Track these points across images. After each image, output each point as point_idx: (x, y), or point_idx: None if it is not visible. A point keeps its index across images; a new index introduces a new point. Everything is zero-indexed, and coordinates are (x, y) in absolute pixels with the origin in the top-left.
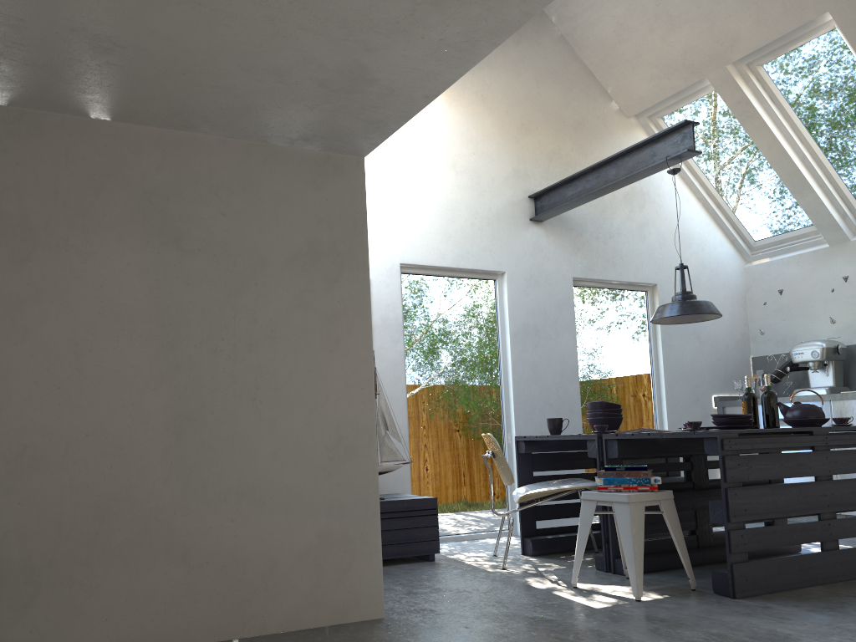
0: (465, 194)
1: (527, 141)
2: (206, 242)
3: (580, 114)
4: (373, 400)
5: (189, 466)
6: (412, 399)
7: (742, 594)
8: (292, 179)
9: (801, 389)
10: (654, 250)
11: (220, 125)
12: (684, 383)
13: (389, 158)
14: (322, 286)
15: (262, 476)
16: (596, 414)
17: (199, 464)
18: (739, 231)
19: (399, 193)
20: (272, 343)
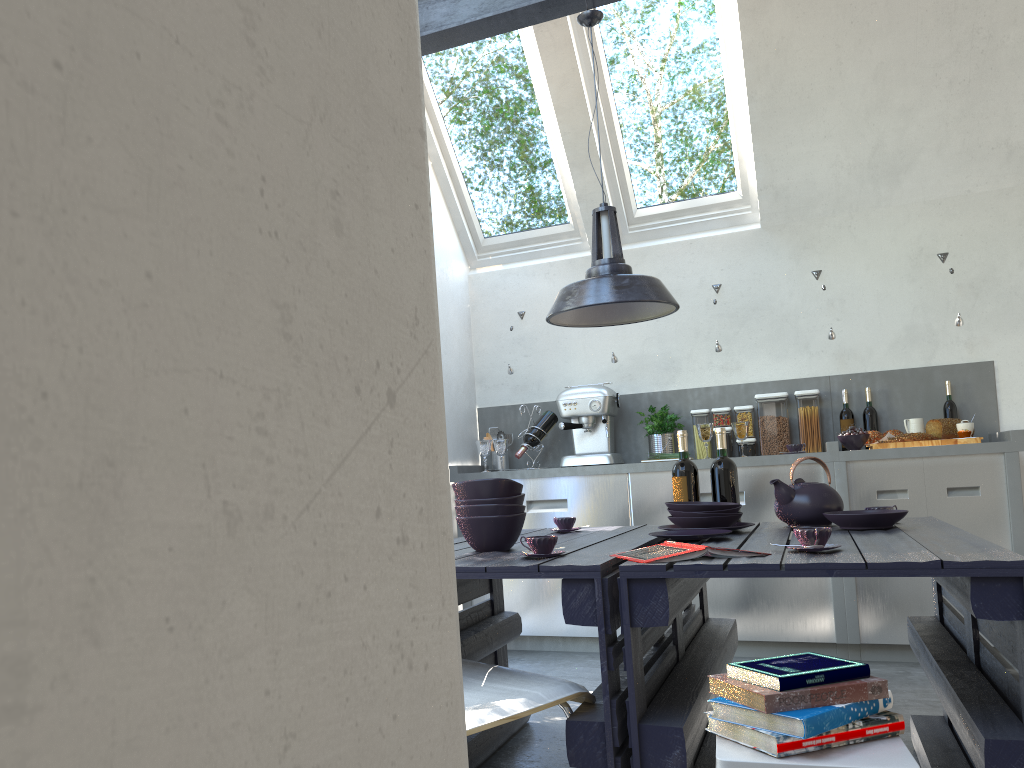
0: None
1: None
2: None
3: None
4: (444, 521)
5: None
6: None
7: None
8: None
9: (574, 455)
10: None
11: None
12: None
13: None
14: None
15: None
16: (490, 508)
17: None
18: (469, 218)
19: None
20: None
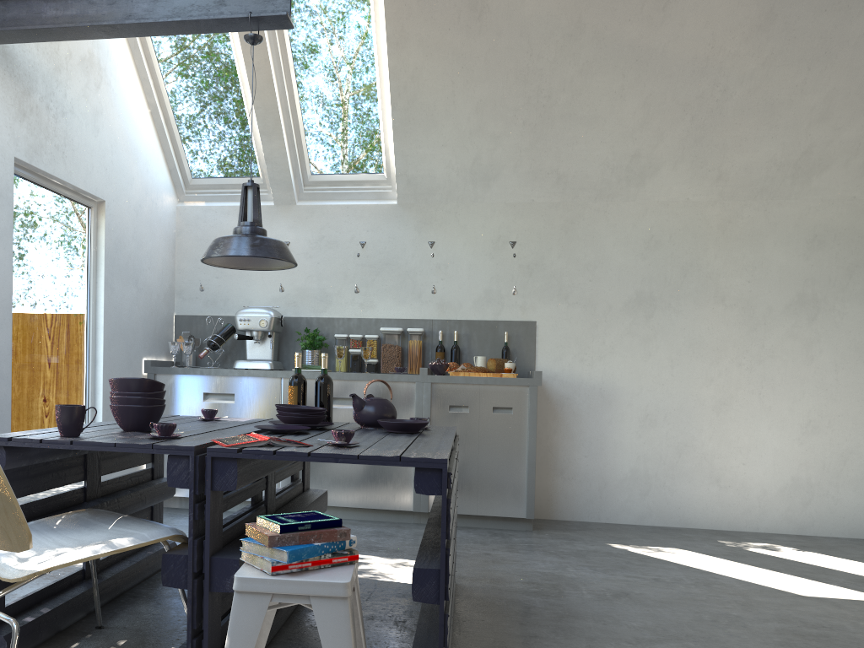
0: None
1: None
2: None
3: None
4: None
5: None
6: None
7: None
8: None
9: (244, 360)
10: (106, 153)
11: None
12: (121, 340)
13: None
14: None
15: None
16: (135, 399)
17: None
18: (181, 160)
19: None
20: None
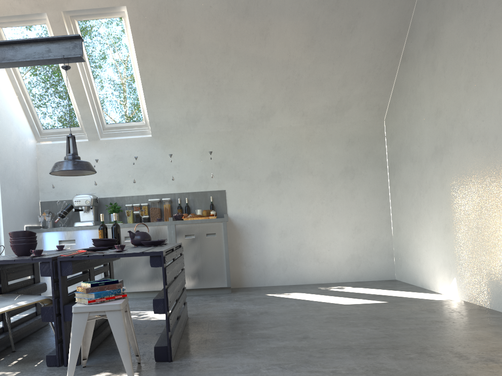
0: None
1: None
2: None
3: None
4: None
5: None
6: None
7: (173, 357)
8: None
9: (79, 222)
10: None
11: None
12: (12, 217)
13: None
14: None
15: None
16: (22, 240)
17: None
18: (36, 120)
19: None
20: None
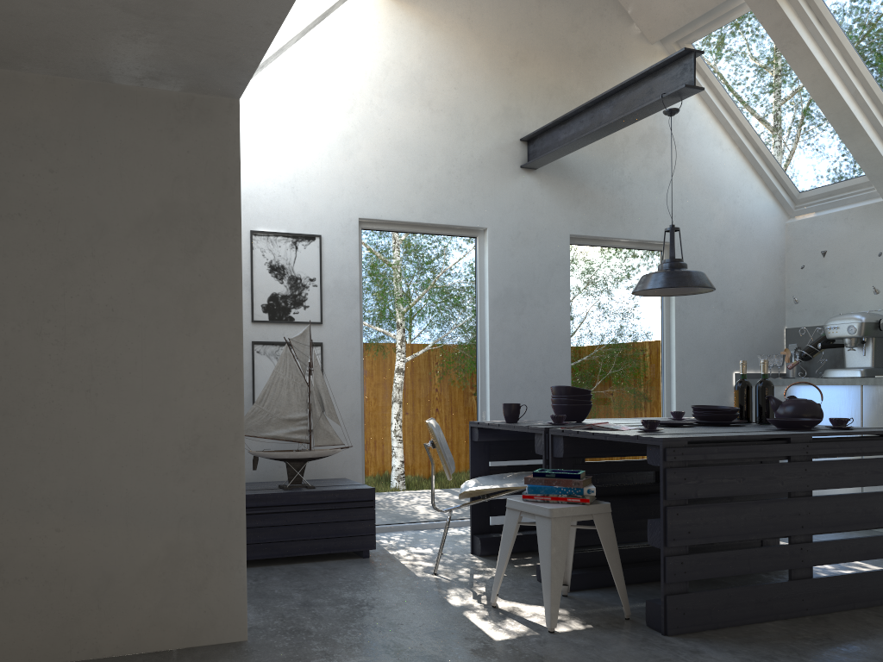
0: (441, 137)
1: (523, 73)
2: (28, 204)
3: (591, 39)
4: (241, 393)
5: (4, 468)
6: (370, 372)
7: (677, 631)
8: (142, 127)
9: (833, 369)
10: (674, 203)
11: (38, 61)
12: (699, 357)
13: (350, 94)
14: (179, 257)
15: (97, 481)
16: (560, 400)
17: (17, 466)
18: (781, 180)
19: (360, 136)
20: (112, 326)
